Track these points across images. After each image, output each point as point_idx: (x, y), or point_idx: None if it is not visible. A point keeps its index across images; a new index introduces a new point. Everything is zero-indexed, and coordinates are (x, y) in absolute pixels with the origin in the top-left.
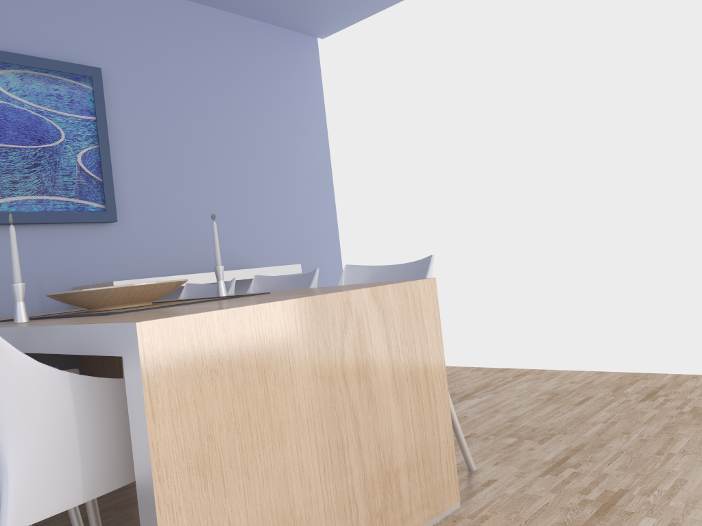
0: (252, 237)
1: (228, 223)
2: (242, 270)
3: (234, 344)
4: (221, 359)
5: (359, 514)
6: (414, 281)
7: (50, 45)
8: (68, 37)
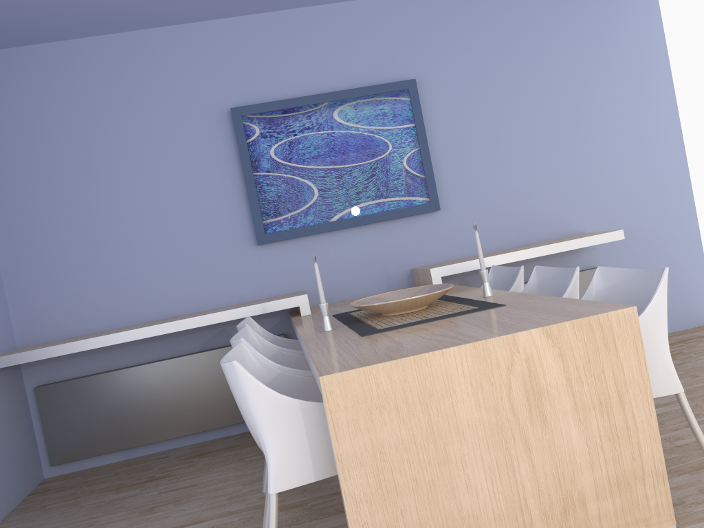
0: (578, 201)
1: (550, 192)
2: (552, 244)
3: (398, 386)
4: (387, 398)
5: (533, 521)
6: (603, 313)
7: (375, 71)
8: (388, 59)
